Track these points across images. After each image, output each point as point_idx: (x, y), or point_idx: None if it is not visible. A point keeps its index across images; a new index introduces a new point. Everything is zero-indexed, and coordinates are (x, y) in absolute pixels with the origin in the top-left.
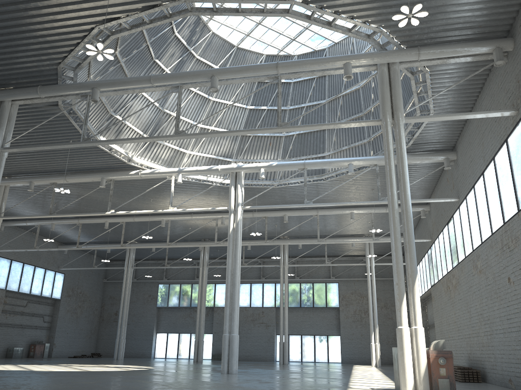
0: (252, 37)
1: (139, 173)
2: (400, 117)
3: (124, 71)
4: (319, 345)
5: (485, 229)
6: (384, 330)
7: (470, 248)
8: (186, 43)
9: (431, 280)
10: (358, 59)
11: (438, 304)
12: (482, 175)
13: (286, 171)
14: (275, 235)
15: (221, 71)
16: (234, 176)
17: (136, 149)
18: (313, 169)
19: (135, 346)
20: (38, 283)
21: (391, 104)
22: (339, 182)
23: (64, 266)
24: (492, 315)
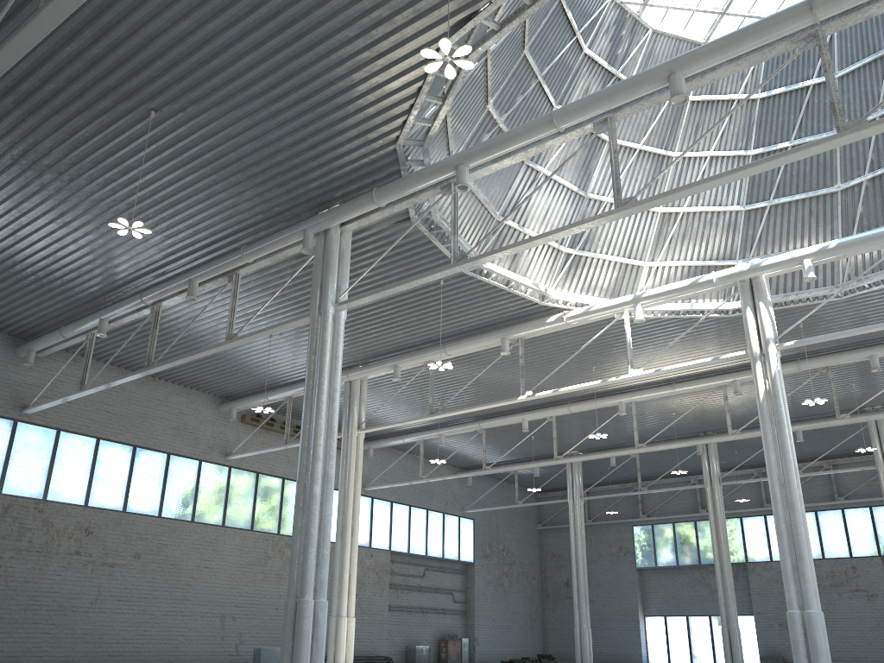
0: (733, 14)
1: (564, 317)
2: None
3: None
4: None
5: None
6: None
7: None
8: (607, 64)
9: None
10: None
11: None
12: None
13: (860, 262)
14: (853, 407)
15: (687, 59)
16: (748, 288)
17: (550, 276)
18: None
19: (609, 642)
20: (436, 537)
21: None
22: None
23: (471, 506)
24: None
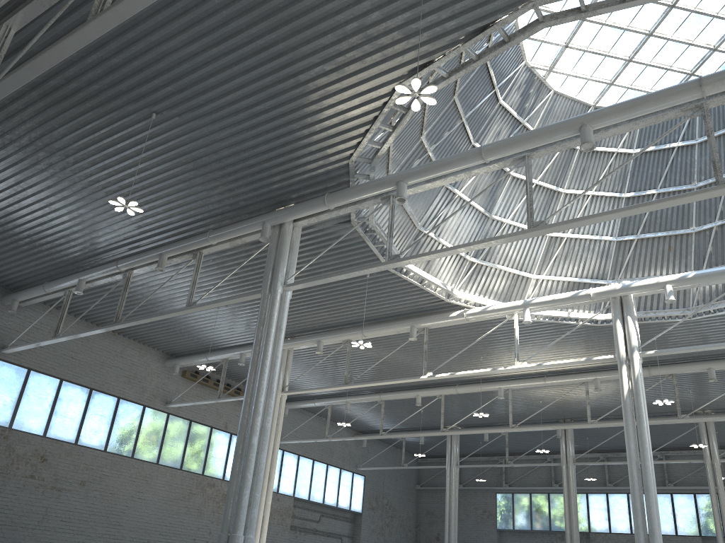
0: (619, 85)
1: (464, 314)
2: None
3: None
4: None
5: None
6: None
7: None
8: (516, 114)
9: None
10: None
11: None
12: None
13: (707, 291)
14: (687, 409)
15: (597, 115)
16: (619, 304)
17: (456, 279)
18: None
19: None
20: (333, 488)
21: None
22: None
23: (363, 464)
24: None
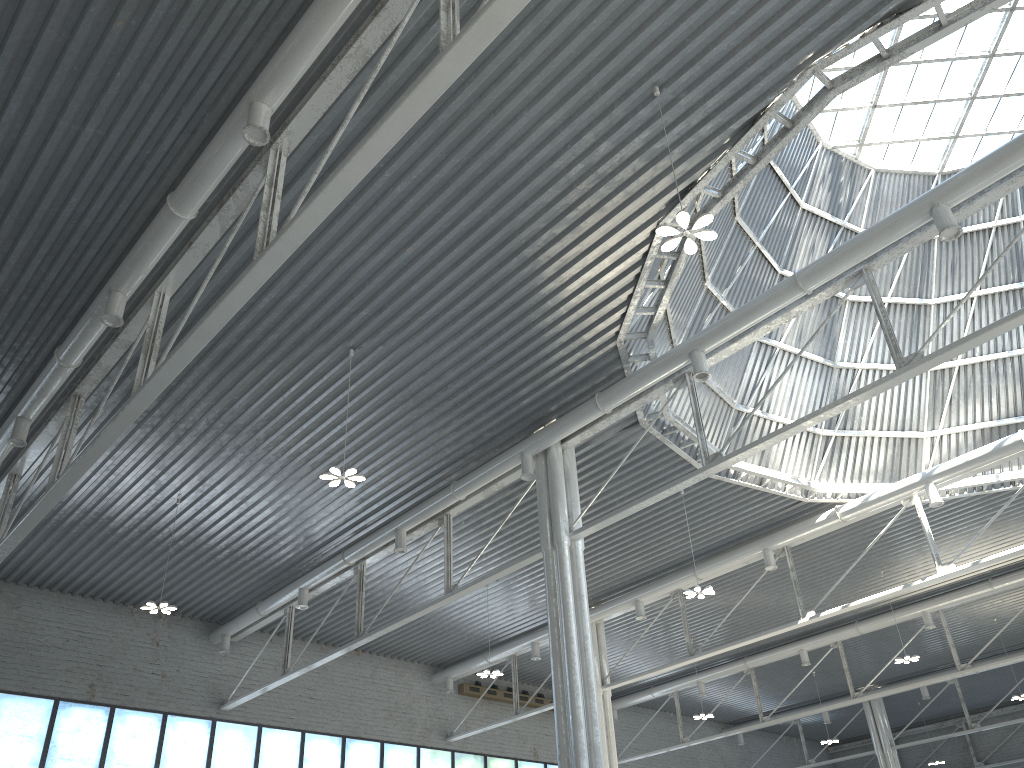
0: (968, 135)
1: (837, 513)
2: None
3: None
4: None
5: None
6: None
7: None
8: (830, 215)
9: None
10: None
11: None
12: None
13: None
14: None
15: (950, 187)
16: None
17: (810, 466)
18: None
19: None
20: None
21: None
22: None
23: None
24: None
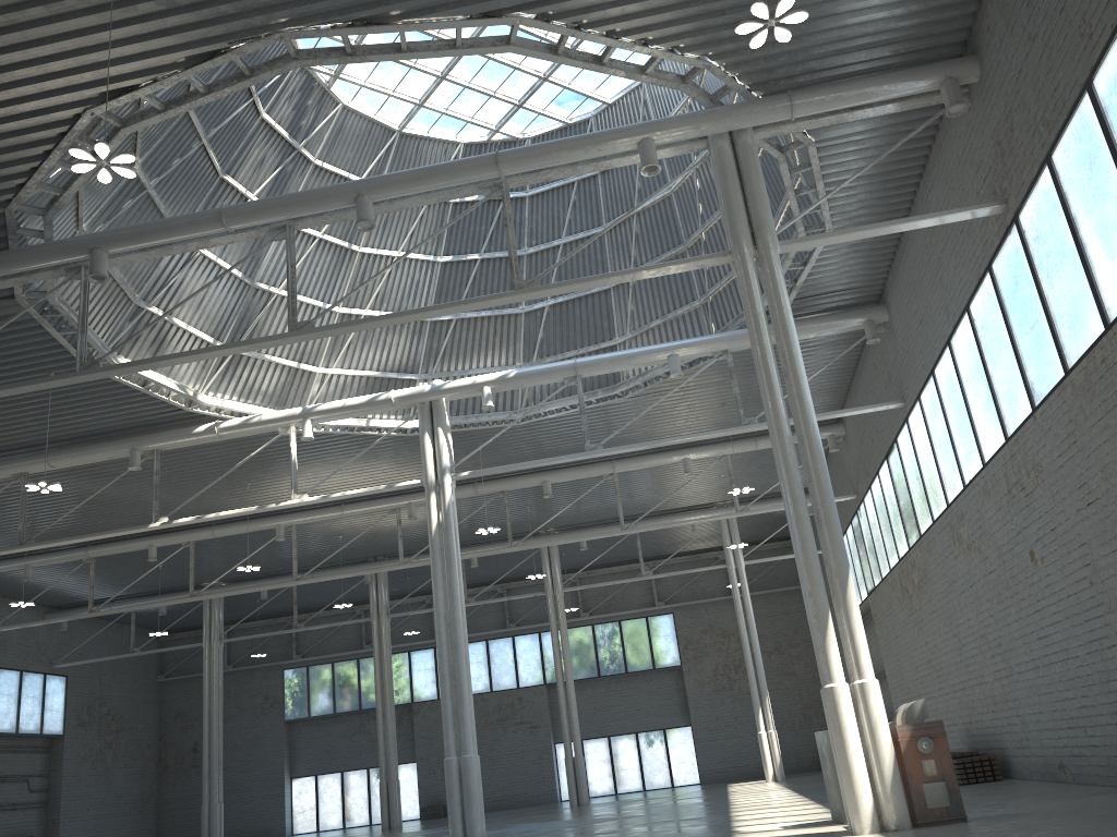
0: (431, 108)
1: (216, 428)
2: (770, 241)
3: (157, 208)
4: (649, 752)
5: (968, 457)
6: (781, 701)
7: (941, 501)
8: (288, 135)
9: (867, 581)
10: (668, 129)
11: (888, 630)
12: (947, 346)
13: (538, 388)
14: (528, 529)
15: (377, 184)
16: (428, 411)
17: (202, 377)
18: (593, 376)
19: (246, 816)
20: (8, 704)
21: (747, 218)
22: (651, 398)
23: (64, 659)
24: (1006, 634)
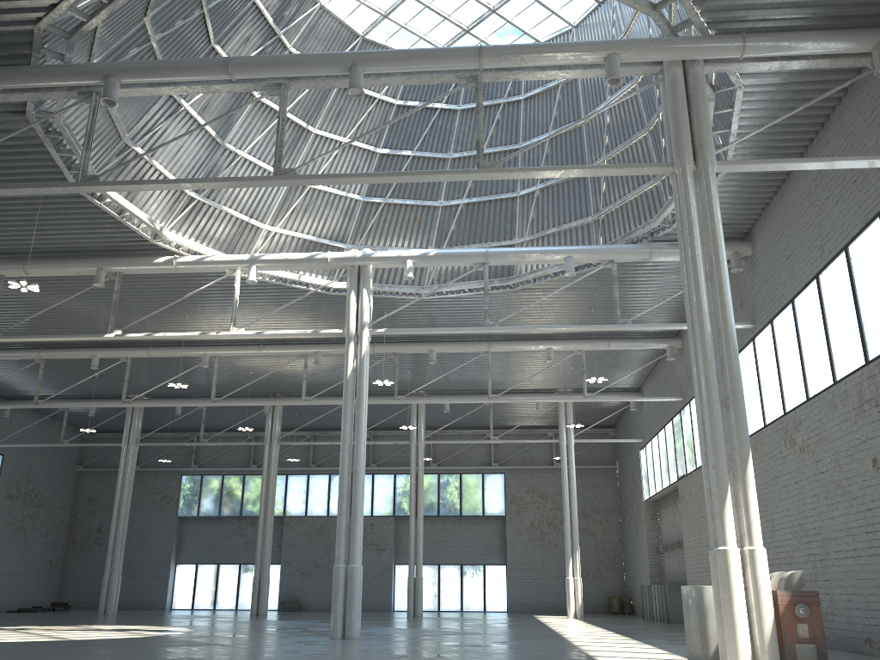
0: (393, 20)
1: (174, 261)
2: (710, 159)
3: None
4: (469, 581)
5: (818, 374)
6: (581, 555)
7: (777, 409)
8: (273, 21)
9: (679, 468)
10: (634, 48)
11: (694, 509)
12: (814, 280)
13: (443, 271)
14: (403, 389)
15: (371, 58)
16: (356, 274)
17: (168, 216)
18: (492, 267)
19: (135, 589)
20: None
21: (690, 137)
22: (536, 293)
23: (2, 440)
24: (829, 525)
